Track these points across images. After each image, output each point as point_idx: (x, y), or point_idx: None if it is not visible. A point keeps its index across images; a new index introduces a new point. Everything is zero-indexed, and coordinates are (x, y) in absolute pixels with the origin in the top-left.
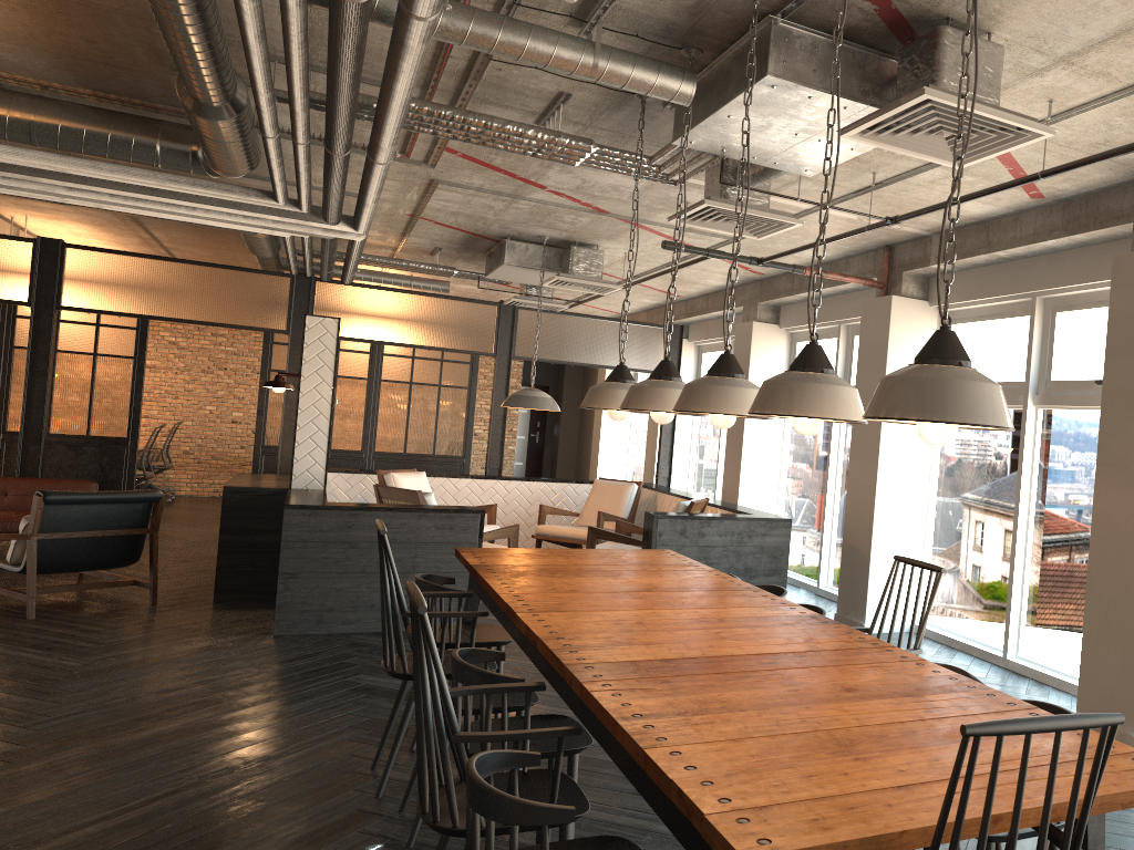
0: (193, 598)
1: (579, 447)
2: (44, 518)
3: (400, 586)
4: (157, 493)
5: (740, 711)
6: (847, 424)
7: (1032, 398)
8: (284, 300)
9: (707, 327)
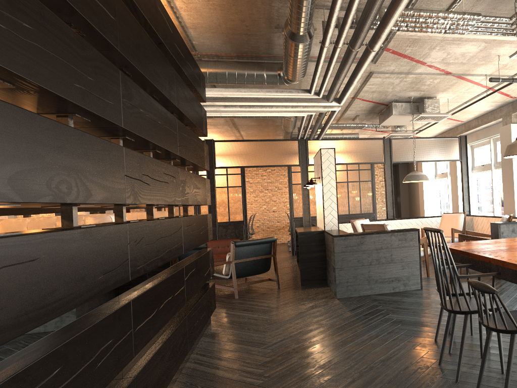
0: (291, 284)
1: (410, 205)
2: (235, 253)
3: (453, 261)
4: (274, 238)
5: None
6: None
7: None
8: (296, 151)
9: (476, 134)
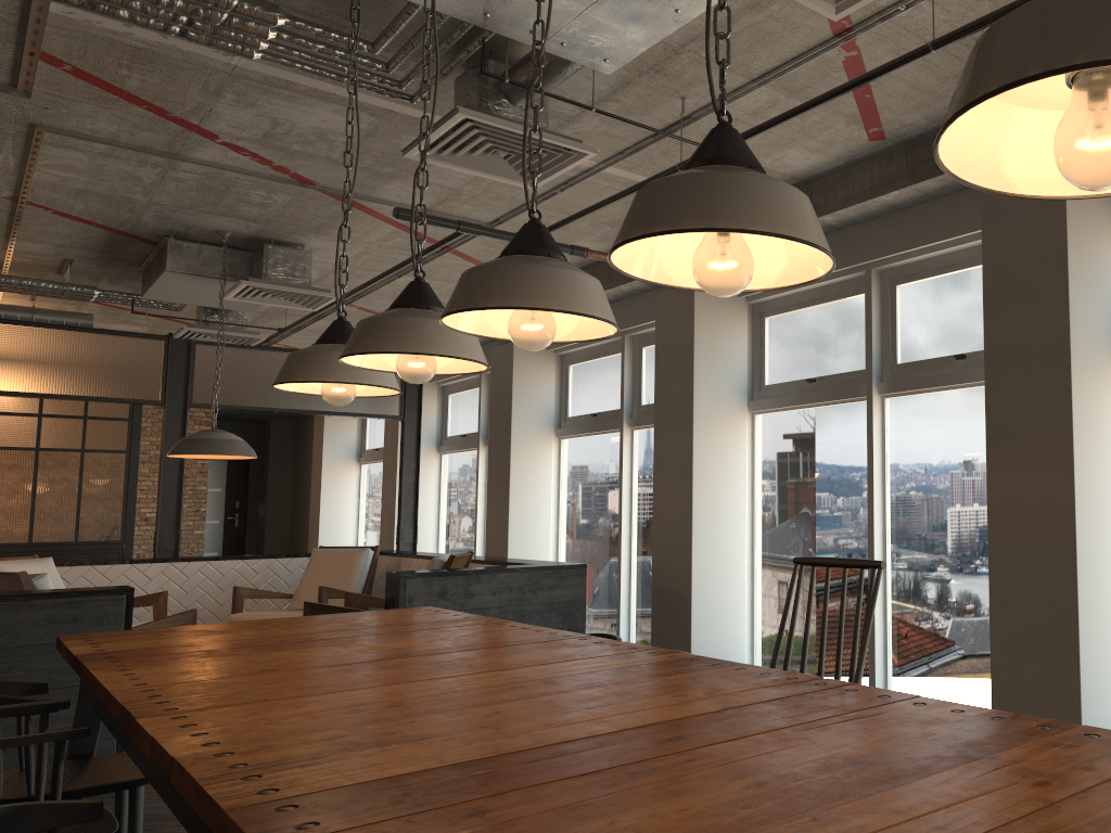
0: None
1: (294, 527)
2: None
3: None
4: None
5: None
6: (641, 451)
7: (877, 387)
8: None
9: None
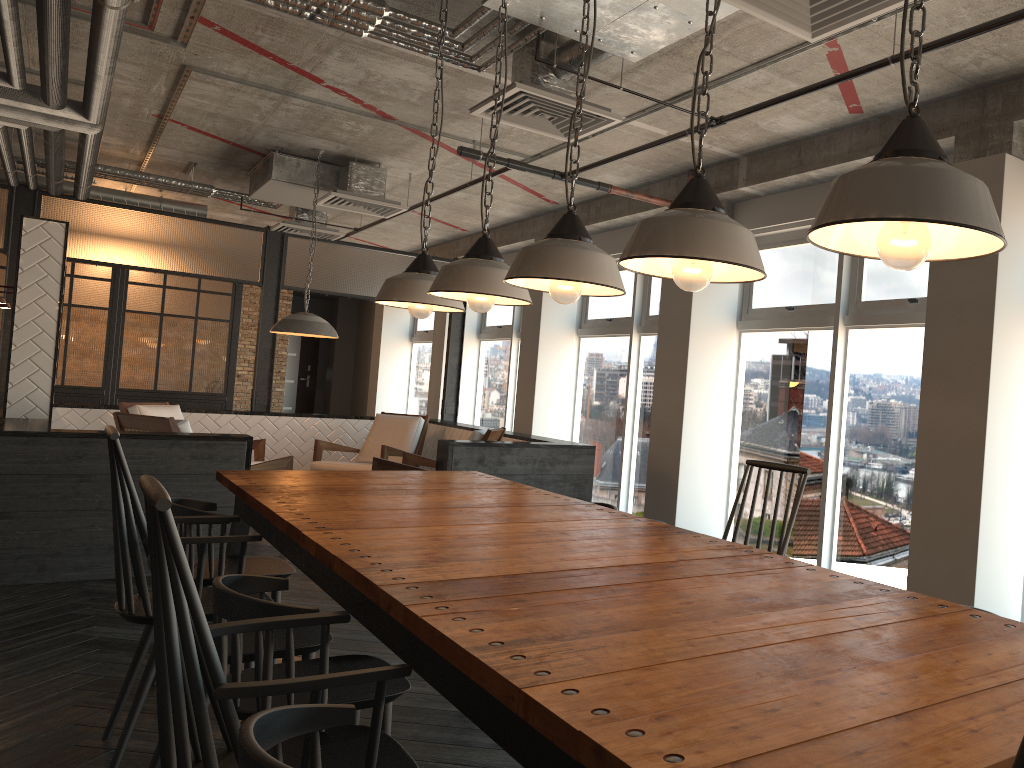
0: None
1: (354, 391)
2: None
3: (139, 505)
4: None
5: (633, 630)
6: (646, 354)
7: (843, 319)
8: (0, 214)
9: None
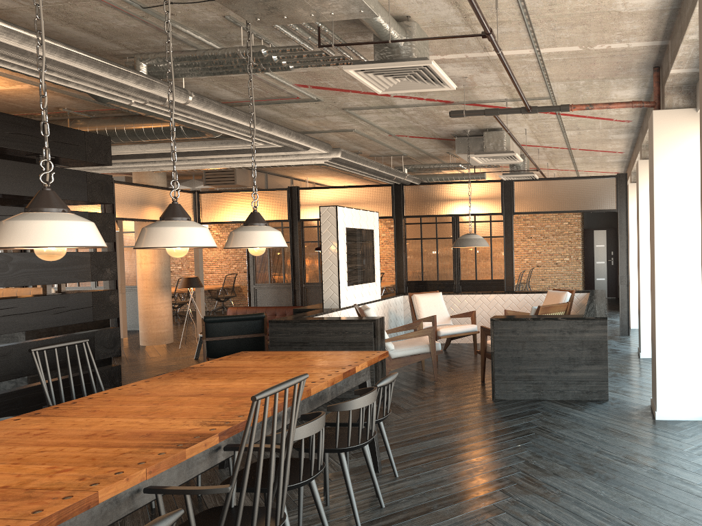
0: None
1: None
2: (209, 330)
3: (44, 387)
4: (261, 314)
5: None
6: None
7: None
8: (390, 199)
9: None
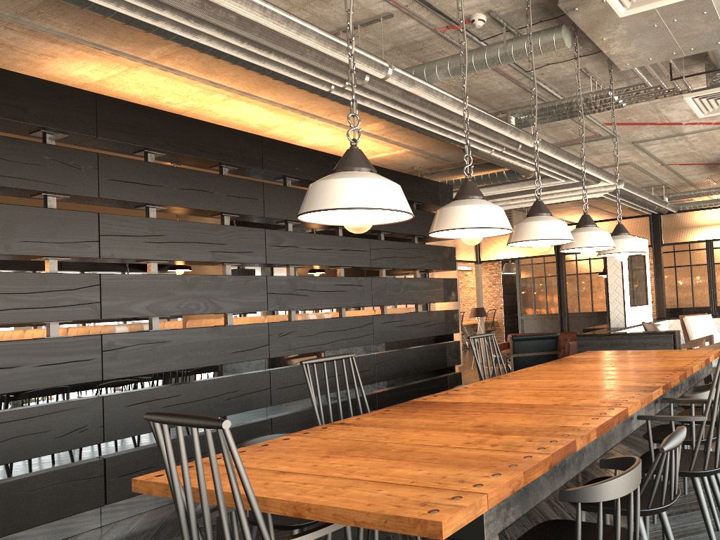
0: None
1: None
2: (515, 347)
3: (478, 366)
4: (556, 333)
5: (384, 427)
6: None
7: None
8: (647, 229)
9: None
